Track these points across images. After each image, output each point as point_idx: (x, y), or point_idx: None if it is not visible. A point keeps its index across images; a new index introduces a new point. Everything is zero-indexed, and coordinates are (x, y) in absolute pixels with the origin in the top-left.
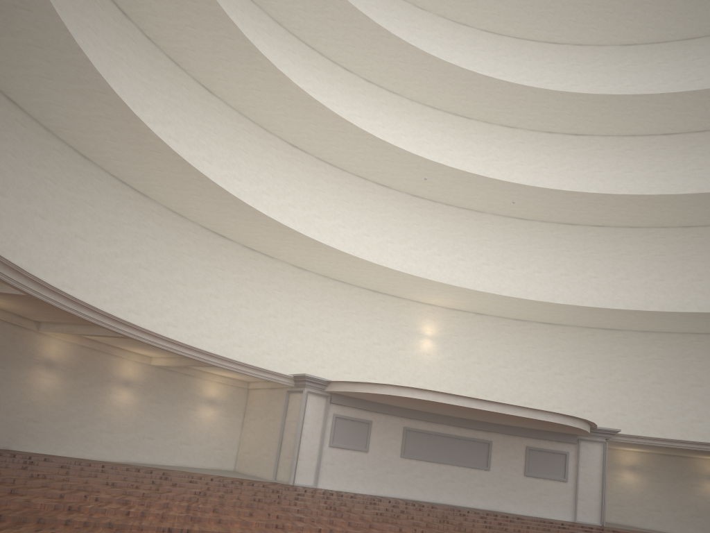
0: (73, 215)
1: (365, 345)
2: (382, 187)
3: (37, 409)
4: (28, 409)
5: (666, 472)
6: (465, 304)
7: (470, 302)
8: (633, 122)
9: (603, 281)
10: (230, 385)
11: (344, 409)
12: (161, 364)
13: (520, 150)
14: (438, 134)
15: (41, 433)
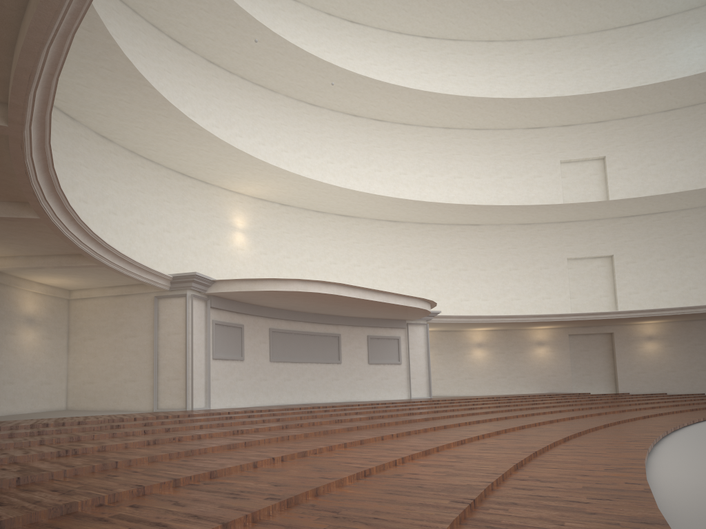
0: None
1: (181, 240)
2: (177, 44)
3: None
4: None
5: (446, 346)
6: (279, 193)
7: (287, 191)
8: (406, 19)
9: (386, 175)
10: (48, 296)
11: (220, 313)
12: None
13: (304, 28)
14: None
15: None
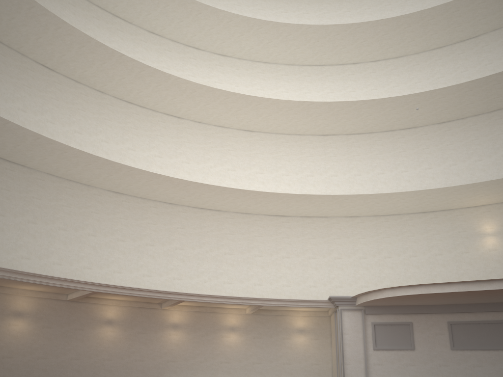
0: (172, 237)
1: (428, 259)
2: (409, 129)
3: (173, 354)
4: (166, 354)
5: None
6: None
7: None
8: None
9: None
10: (314, 316)
11: (382, 316)
12: (248, 312)
13: None
14: (450, 64)
15: (179, 368)
